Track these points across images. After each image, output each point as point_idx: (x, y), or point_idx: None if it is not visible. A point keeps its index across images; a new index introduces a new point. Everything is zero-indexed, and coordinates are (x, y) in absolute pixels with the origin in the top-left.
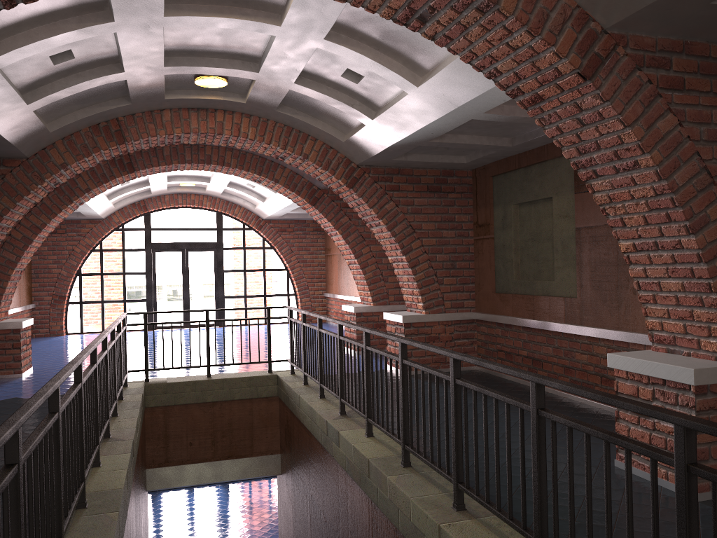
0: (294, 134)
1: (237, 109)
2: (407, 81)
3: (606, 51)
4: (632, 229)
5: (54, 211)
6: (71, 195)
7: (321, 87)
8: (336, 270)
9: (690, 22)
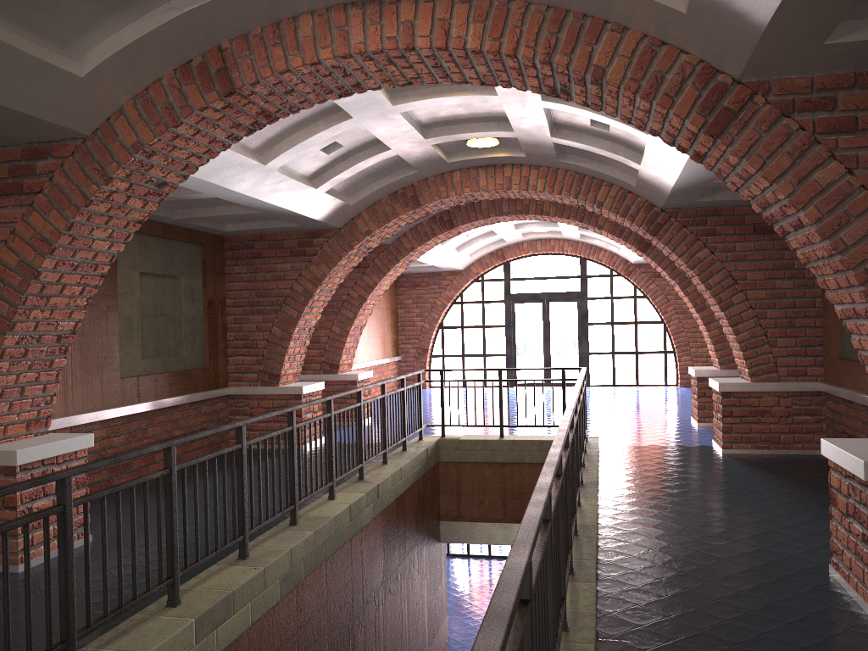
0: (586, 181)
1: (523, 162)
2: (636, 130)
3: (739, 103)
4: (835, 292)
5: (383, 271)
6: (397, 254)
7: (580, 137)
8: None
9: (833, 58)
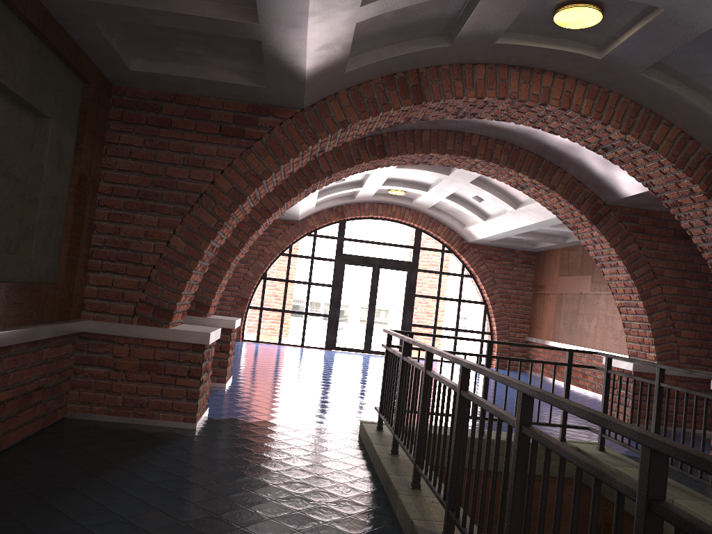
0: (642, 115)
1: (575, 71)
2: None
3: None
4: None
5: (288, 194)
6: (310, 176)
7: None
8: (551, 312)
9: None
